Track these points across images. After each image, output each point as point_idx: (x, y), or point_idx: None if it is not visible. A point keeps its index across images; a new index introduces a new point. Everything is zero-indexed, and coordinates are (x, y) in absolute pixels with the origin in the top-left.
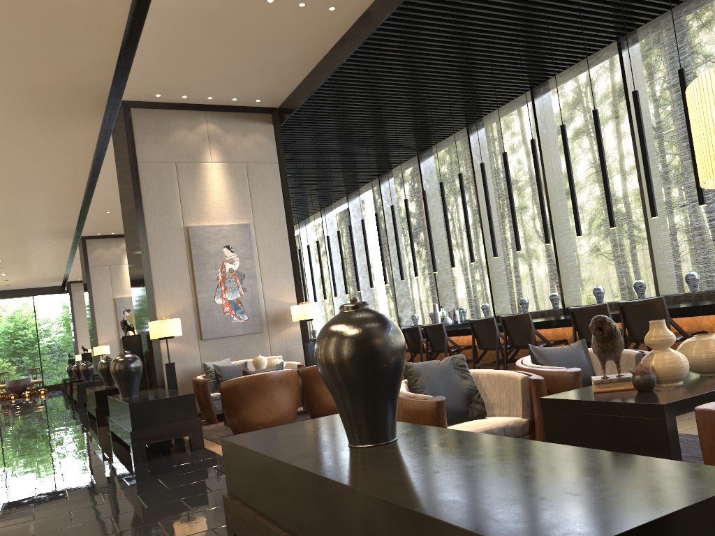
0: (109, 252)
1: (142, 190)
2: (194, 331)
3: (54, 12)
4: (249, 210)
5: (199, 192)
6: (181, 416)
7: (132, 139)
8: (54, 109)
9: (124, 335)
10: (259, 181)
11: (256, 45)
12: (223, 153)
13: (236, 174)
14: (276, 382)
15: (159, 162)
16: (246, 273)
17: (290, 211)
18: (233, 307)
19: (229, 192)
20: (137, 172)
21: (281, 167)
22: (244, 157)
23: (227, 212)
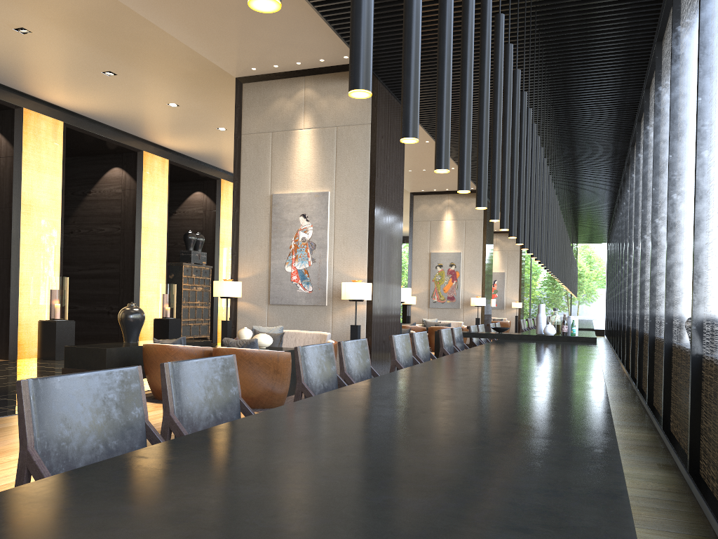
0: (431, 208)
1: (241, 161)
2: (265, 295)
3: (107, 19)
4: (332, 177)
5: (288, 161)
6: (95, 365)
7: (239, 113)
8: (228, 90)
9: (433, 289)
10: (347, 146)
11: (247, 7)
12: (315, 119)
13: (324, 140)
14: (161, 355)
15: (258, 132)
16: (317, 243)
17: (374, 177)
18: (300, 276)
19: (315, 159)
20: (240, 144)
21: (372, 129)
22: (335, 121)
23: (310, 180)
